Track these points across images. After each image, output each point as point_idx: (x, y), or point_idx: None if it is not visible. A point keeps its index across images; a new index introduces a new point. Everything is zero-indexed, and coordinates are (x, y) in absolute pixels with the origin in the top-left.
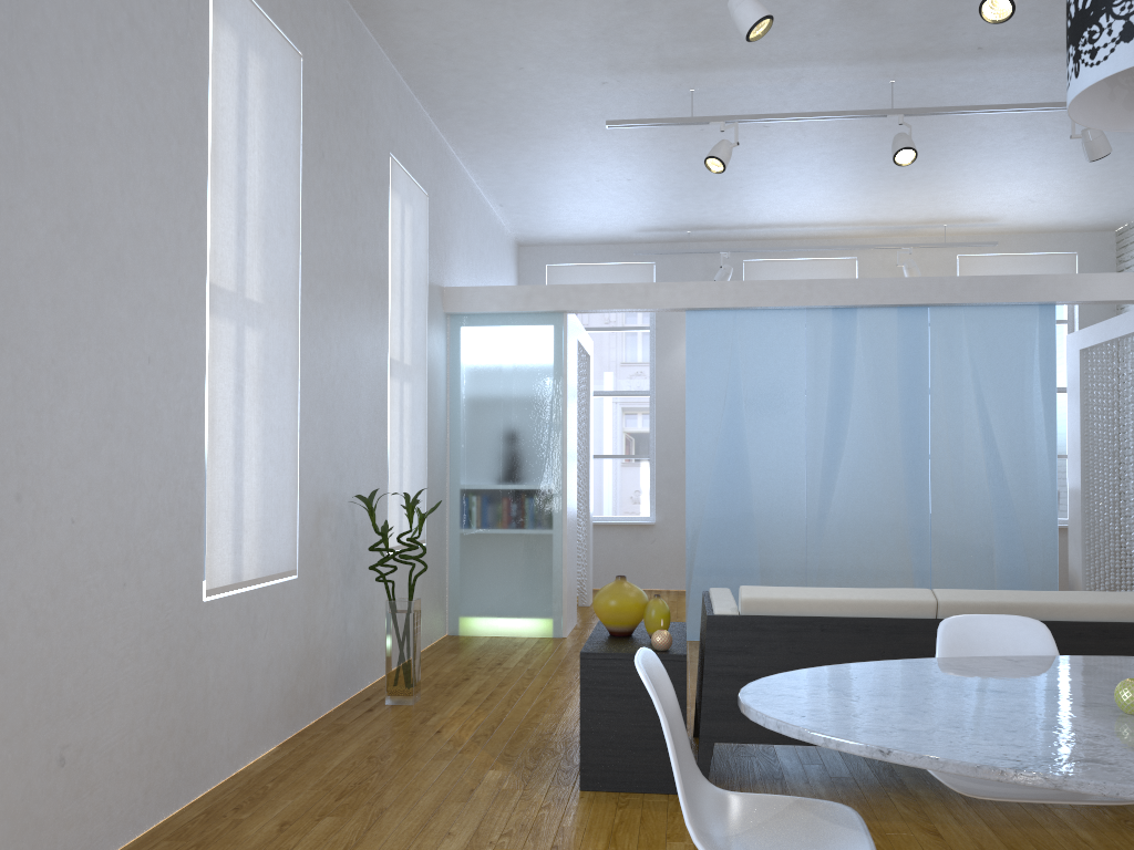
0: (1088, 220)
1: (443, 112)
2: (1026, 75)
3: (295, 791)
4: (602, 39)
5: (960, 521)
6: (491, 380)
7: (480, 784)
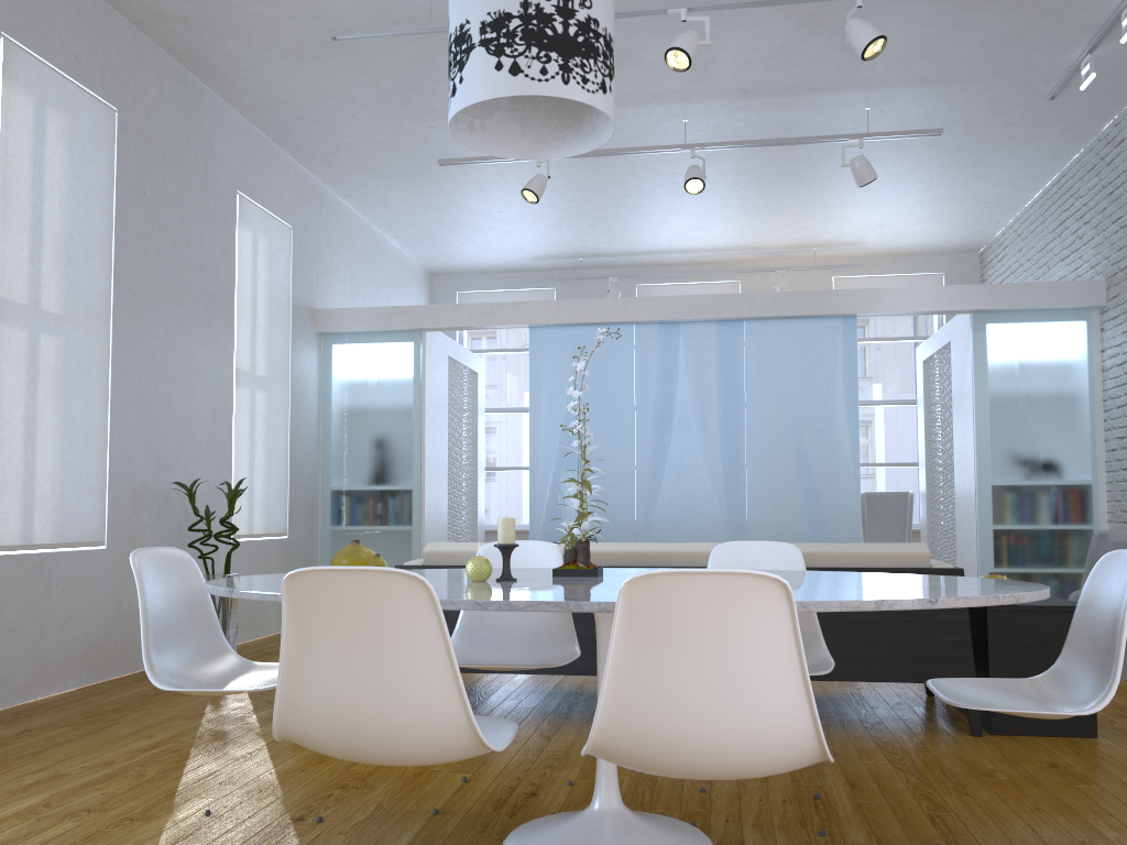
0: (946, 243)
1: (304, 154)
2: (801, 112)
3: (57, 714)
4: (411, 89)
5: (774, 515)
6: (358, 391)
7: (216, 710)
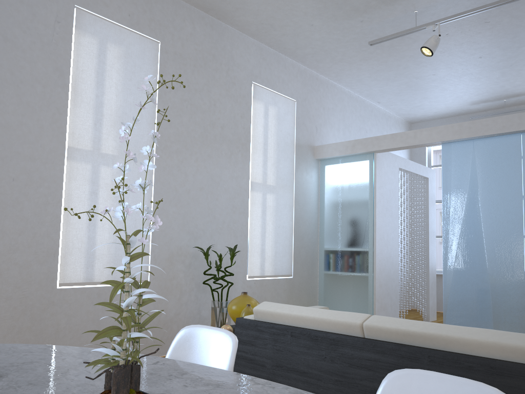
0: None
1: (300, 58)
2: None
3: None
4: None
5: None
6: (338, 192)
7: None
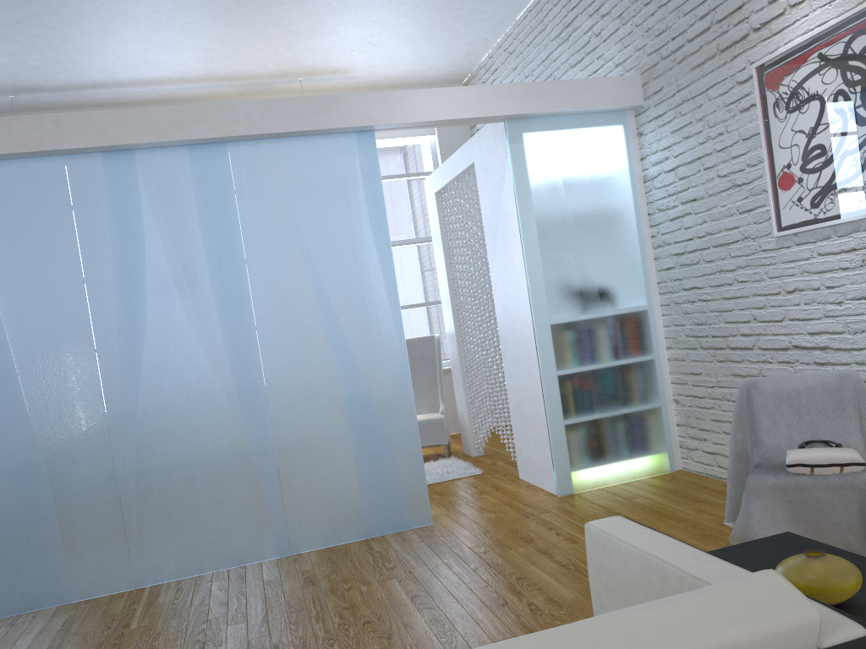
0: (434, 70)
1: None
2: None
3: None
4: None
5: (304, 400)
6: None
7: None
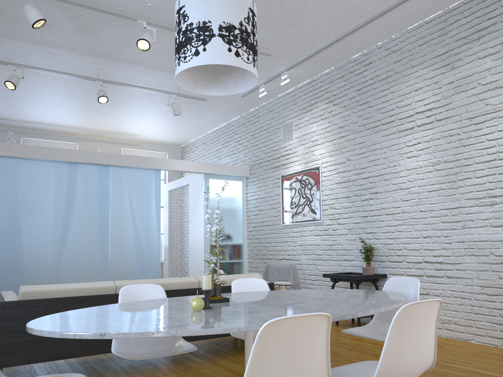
0: (171, 141)
1: None
2: (152, 77)
3: None
4: None
5: (122, 259)
6: None
7: None
